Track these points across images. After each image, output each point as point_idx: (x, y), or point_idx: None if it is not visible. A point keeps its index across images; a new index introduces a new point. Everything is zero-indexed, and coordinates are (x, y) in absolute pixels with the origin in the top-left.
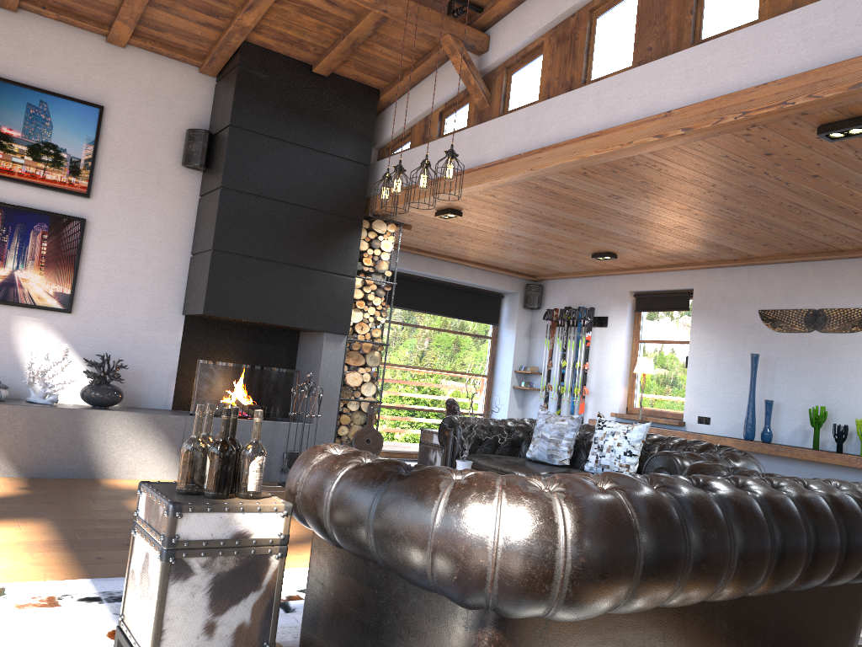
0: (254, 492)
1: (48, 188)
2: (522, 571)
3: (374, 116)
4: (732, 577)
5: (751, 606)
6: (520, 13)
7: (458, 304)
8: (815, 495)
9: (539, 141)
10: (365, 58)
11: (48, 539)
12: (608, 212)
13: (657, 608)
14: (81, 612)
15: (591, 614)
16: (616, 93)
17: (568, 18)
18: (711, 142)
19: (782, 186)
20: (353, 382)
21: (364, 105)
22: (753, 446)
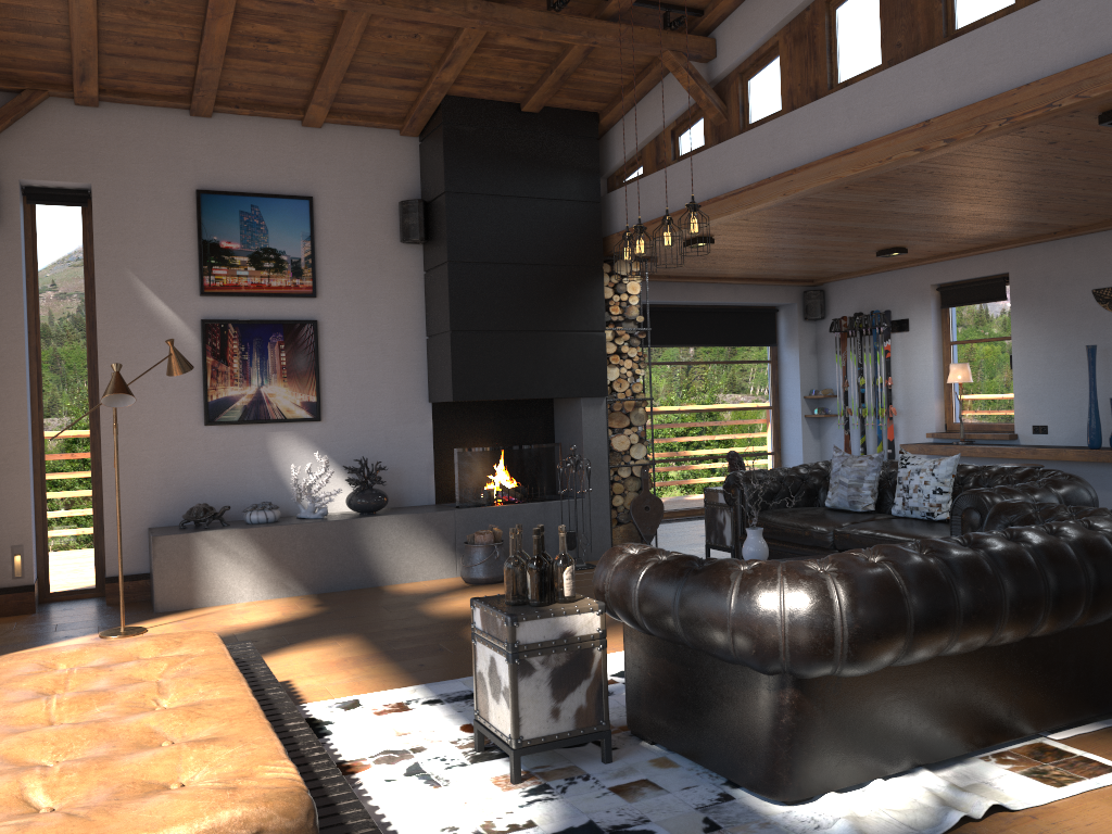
0: (570, 596)
1: (275, 295)
2: (807, 640)
3: (596, 145)
4: (1007, 623)
5: (1043, 645)
6: (747, 11)
7: (724, 329)
8: (1095, 535)
9: (788, 160)
10: (578, 85)
11: (368, 653)
12: (883, 214)
13: (943, 657)
14: (430, 712)
15: (872, 668)
16: (867, 101)
17: (802, 12)
18: (982, 143)
19: (1082, 164)
20: (621, 446)
21: (583, 135)
22: (1100, 455)
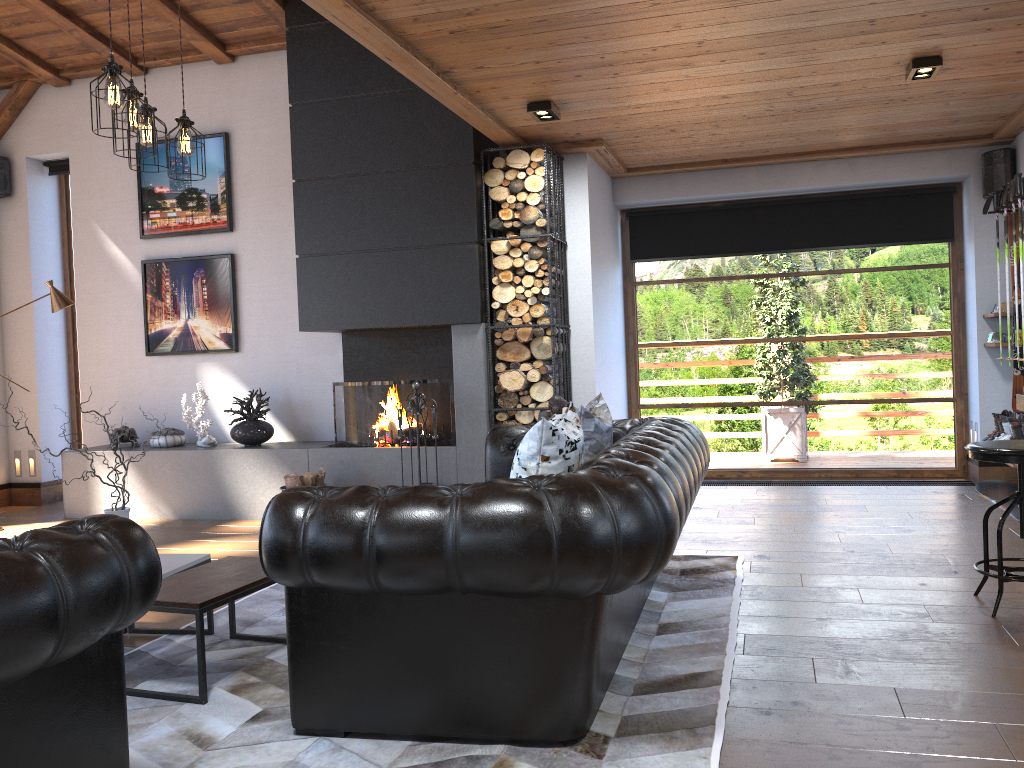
0: None
1: (197, 233)
2: None
3: None
4: None
5: None
6: None
7: (856, 224)
8: None
9: None
10: None
11: None
12: (645, 11)
13: None
14: None
15: None
16: None
17: None
18: None
19: None
20: (512, 384)
21: None
22: None
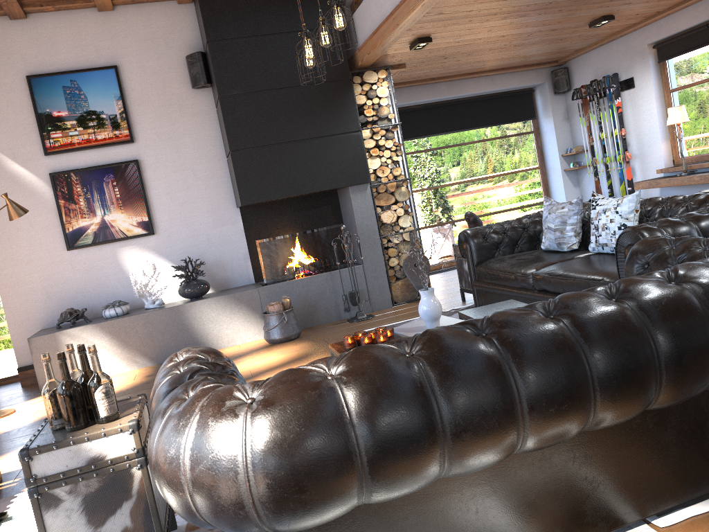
0: (107, 416)
1: (102, 146)
2: (212, 502)
3: None
4: (529, 431)
5: (625, 427)
6: None
7: (491, 113)
8: (673, 293)
9: None
10: None
11: None
12: None
13: None
14: None
15: (318, 522)
16: None
17: None
18: None
19: None
20: (389, 219)
21: None
22: None
